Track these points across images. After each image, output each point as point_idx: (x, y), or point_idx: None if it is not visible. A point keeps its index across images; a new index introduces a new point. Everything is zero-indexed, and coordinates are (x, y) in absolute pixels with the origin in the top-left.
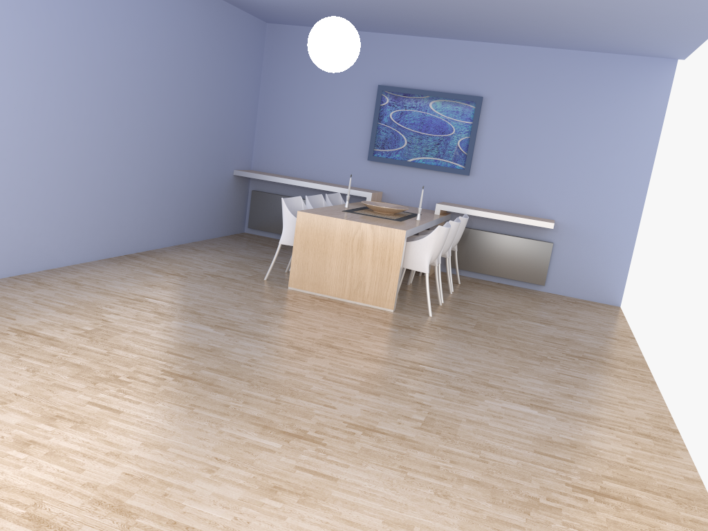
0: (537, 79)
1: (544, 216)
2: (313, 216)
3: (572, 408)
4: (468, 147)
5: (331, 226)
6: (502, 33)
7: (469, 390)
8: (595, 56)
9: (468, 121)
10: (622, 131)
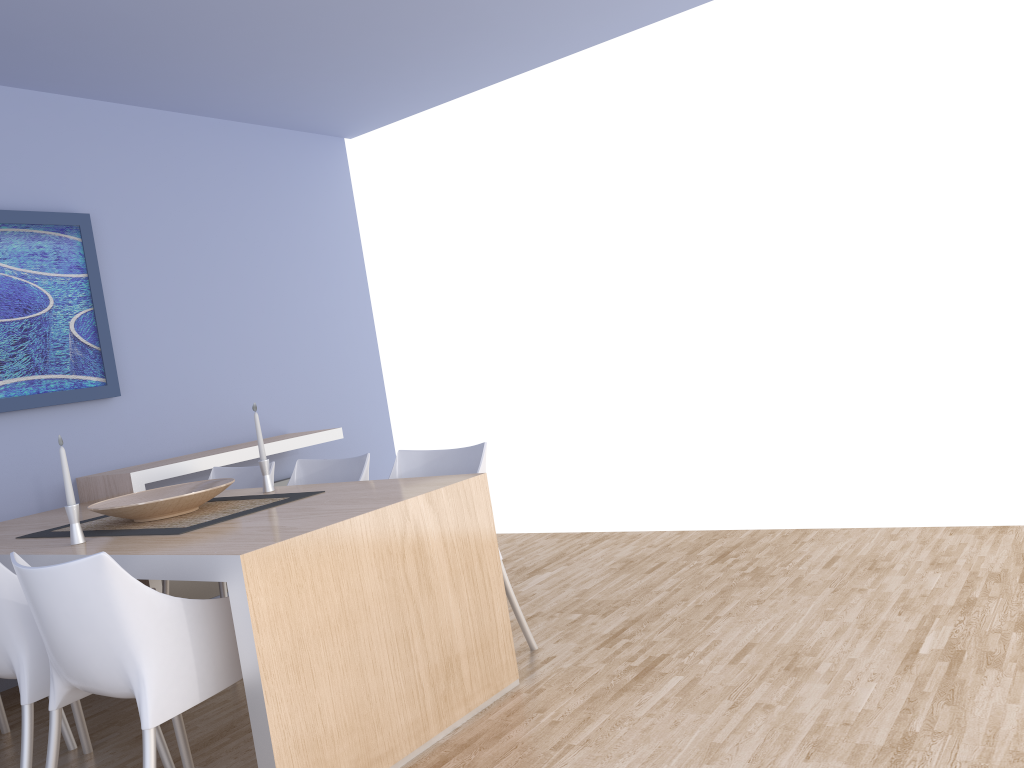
0: (173, 172)
1: (271, 431)
2: (292, 547)
3: (997, 563)
4: (99, 332)
5: (346, 550)
6: (155, 63)
7: (1018, 616)
8: (247, 130)
9: (77, 272)
10: (321, 255)
